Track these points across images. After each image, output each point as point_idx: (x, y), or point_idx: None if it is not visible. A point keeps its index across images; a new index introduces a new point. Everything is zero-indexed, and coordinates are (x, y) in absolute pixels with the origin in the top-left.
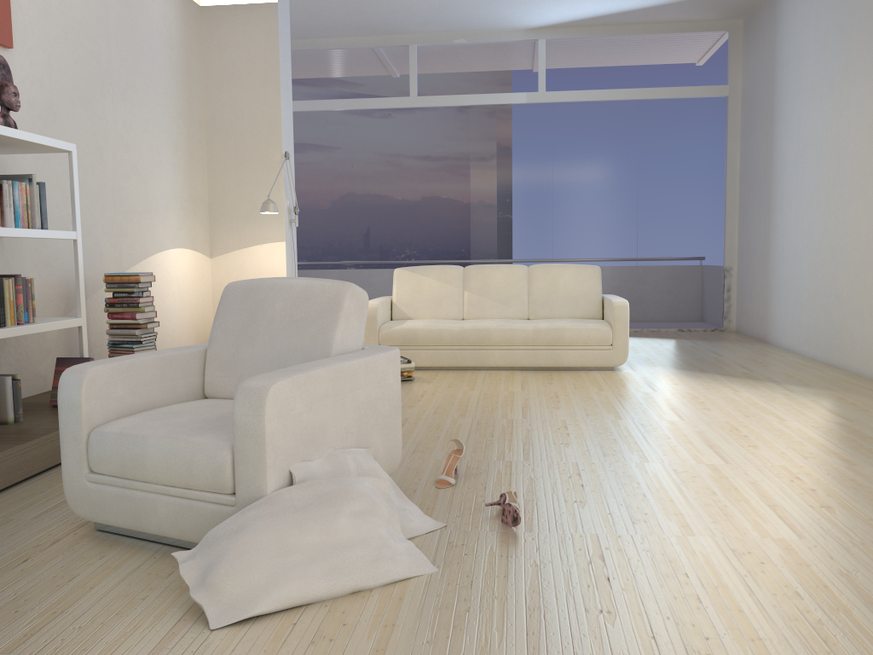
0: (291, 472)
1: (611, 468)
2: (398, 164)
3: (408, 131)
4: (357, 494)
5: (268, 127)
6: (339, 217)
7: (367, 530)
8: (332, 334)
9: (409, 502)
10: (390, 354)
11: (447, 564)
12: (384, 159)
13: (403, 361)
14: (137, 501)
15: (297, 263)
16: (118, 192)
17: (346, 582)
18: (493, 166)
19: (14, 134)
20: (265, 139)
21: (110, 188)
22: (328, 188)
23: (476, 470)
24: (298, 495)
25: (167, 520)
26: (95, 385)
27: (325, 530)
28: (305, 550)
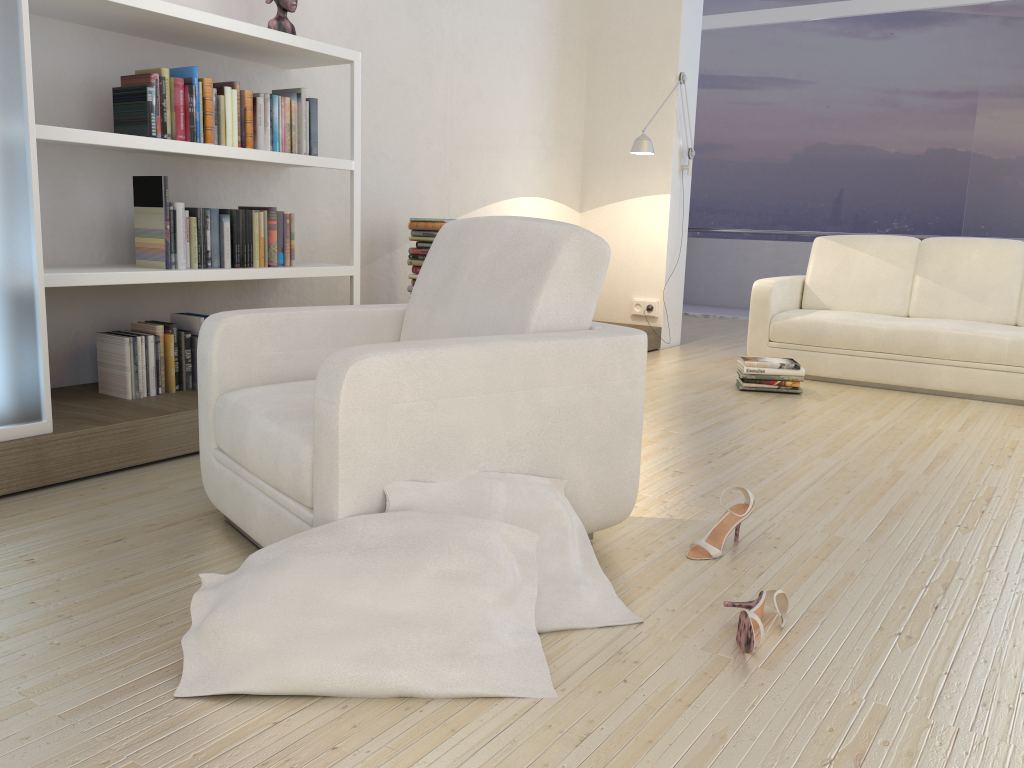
0: (386, 493)
1: (1018, 588)
2: (896, 103)
3: (917, 57)
4: (462, 546)
5: (663, 41)
6: (801, 176)
7: (454, 606)
8: (532, 301)
9: (598, 572)
10: (619, 340)
11: (580, 689)
12: (876, 97)
13: (788, 365)
14: (243, 494)
15: (723, 231)
16: (451, 122)
17: (389, 678)
18: (1016, 95)
19: (271, 36)
20: (658, 57)
21: (440, 117)
22: (791, 136)
23: (774, 542)
24: (375, 529)
25: (262, 527)
26: (230, 339)
27: (383, 590)
28: (342, 615)
